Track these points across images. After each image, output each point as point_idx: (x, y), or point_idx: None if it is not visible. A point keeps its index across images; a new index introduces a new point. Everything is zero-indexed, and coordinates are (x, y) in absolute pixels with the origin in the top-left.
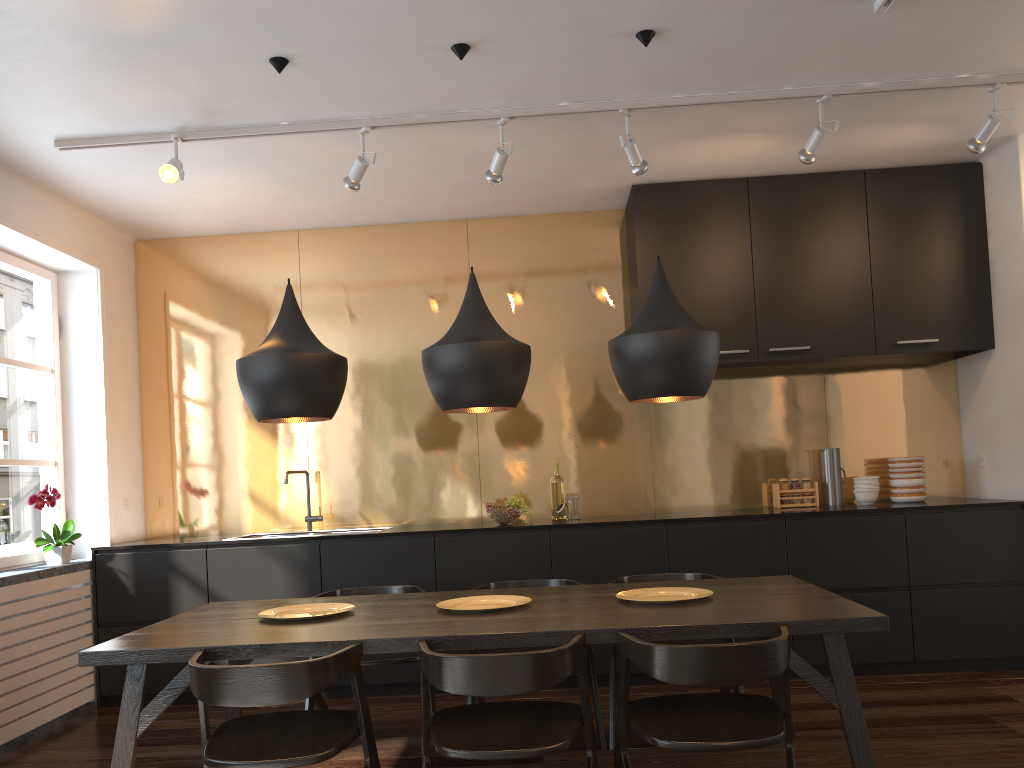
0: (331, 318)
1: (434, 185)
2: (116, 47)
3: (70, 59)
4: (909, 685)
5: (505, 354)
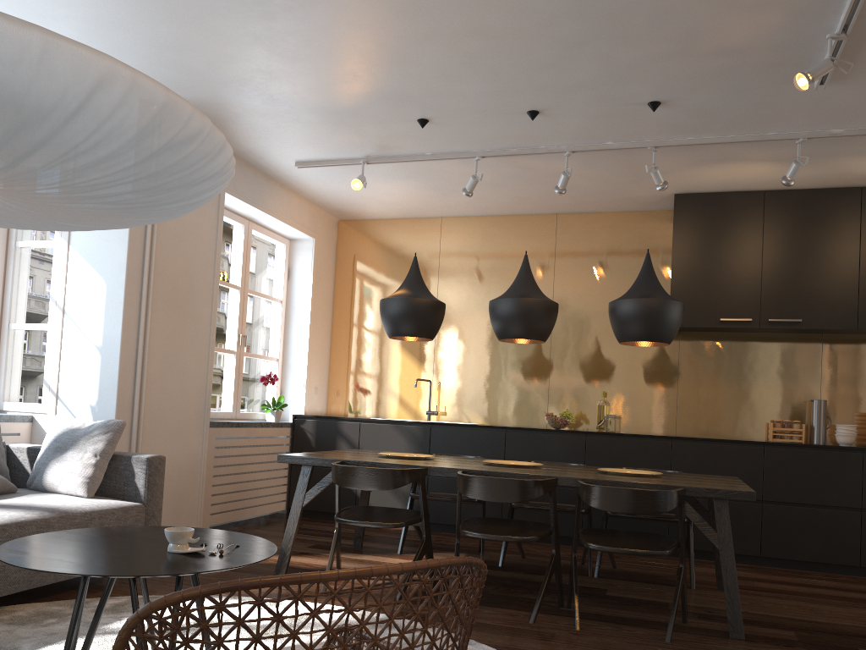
0: (457, 278)
1: (530, 191)
2: (331, 115)
3: (307, 121)
4: (847, 581)
5: (537, 307)
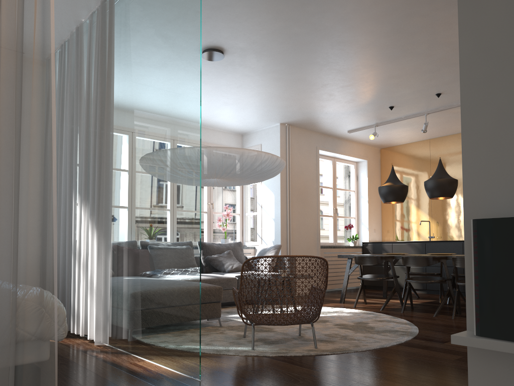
0: None
1: None
2: (352, 113)
3: (343, 117)
4: None
5: (443, 182)
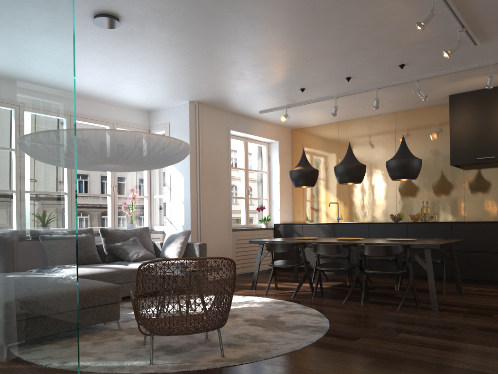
0: None
1: (373, 105)
2: (263, 93)
3: (255, 97)
4: None
5: (352, 167)
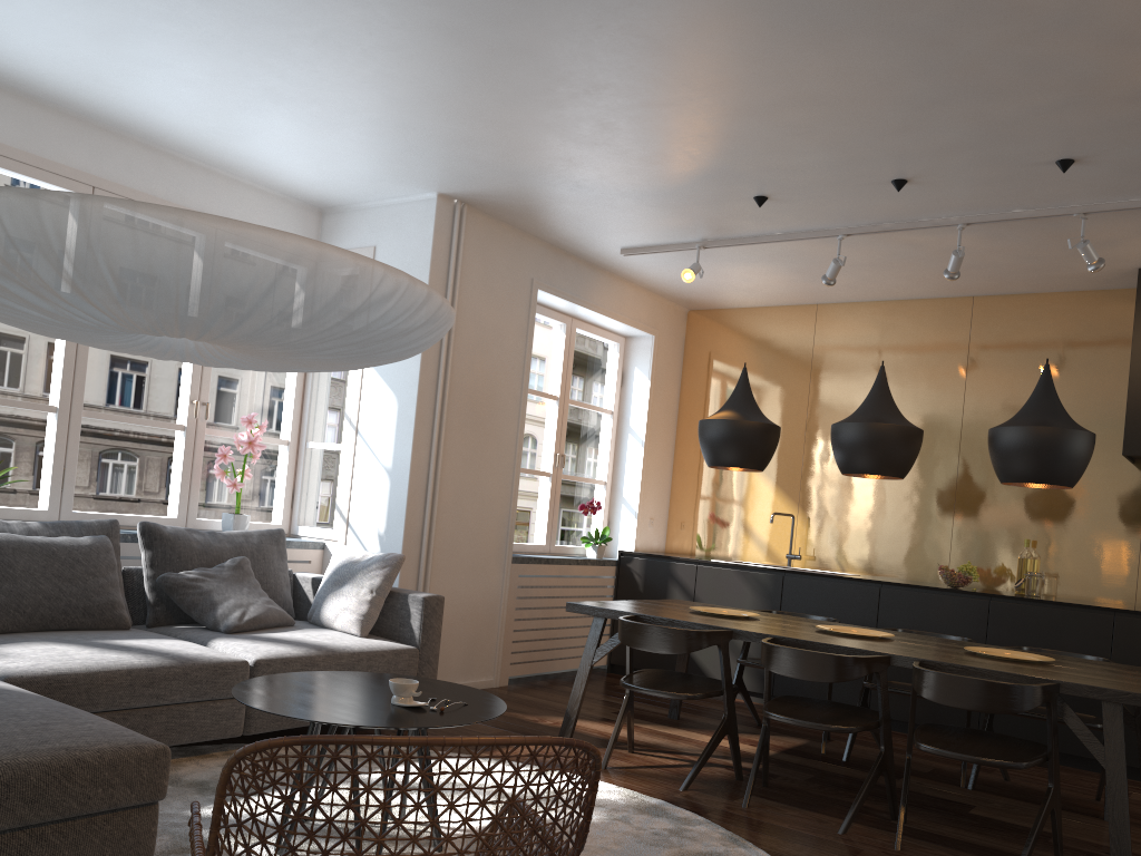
0: (834, 383)
1: (926, 271)
2: (649, 198)
3: (622, 205)
4: None
5: (889, 434)
